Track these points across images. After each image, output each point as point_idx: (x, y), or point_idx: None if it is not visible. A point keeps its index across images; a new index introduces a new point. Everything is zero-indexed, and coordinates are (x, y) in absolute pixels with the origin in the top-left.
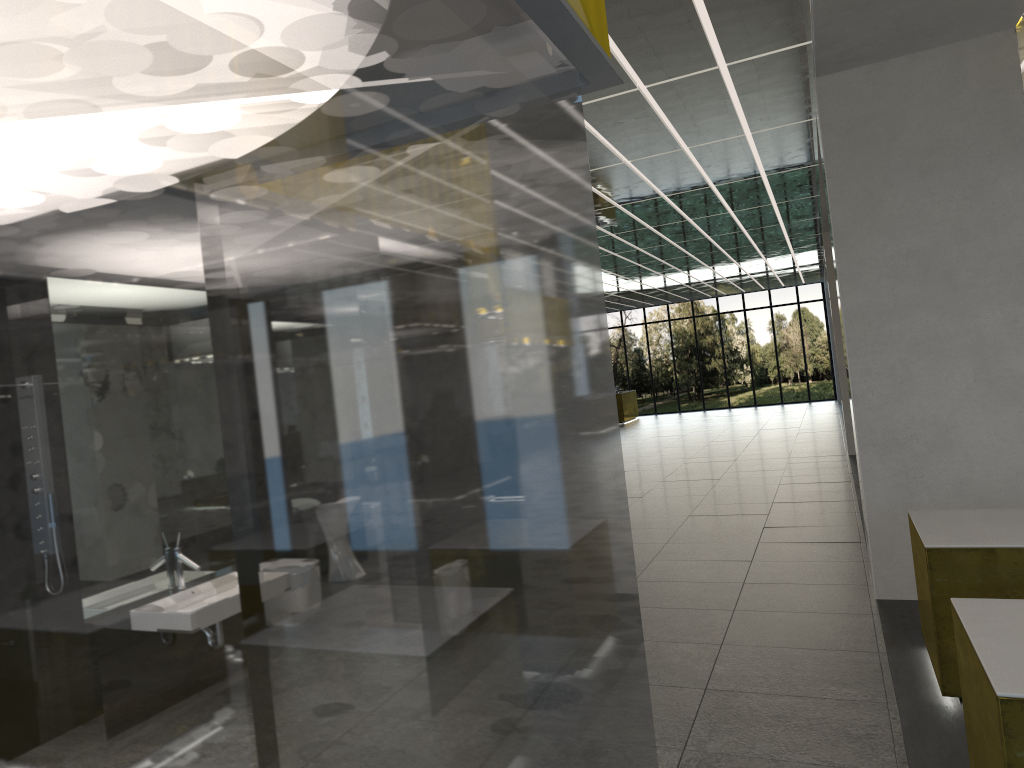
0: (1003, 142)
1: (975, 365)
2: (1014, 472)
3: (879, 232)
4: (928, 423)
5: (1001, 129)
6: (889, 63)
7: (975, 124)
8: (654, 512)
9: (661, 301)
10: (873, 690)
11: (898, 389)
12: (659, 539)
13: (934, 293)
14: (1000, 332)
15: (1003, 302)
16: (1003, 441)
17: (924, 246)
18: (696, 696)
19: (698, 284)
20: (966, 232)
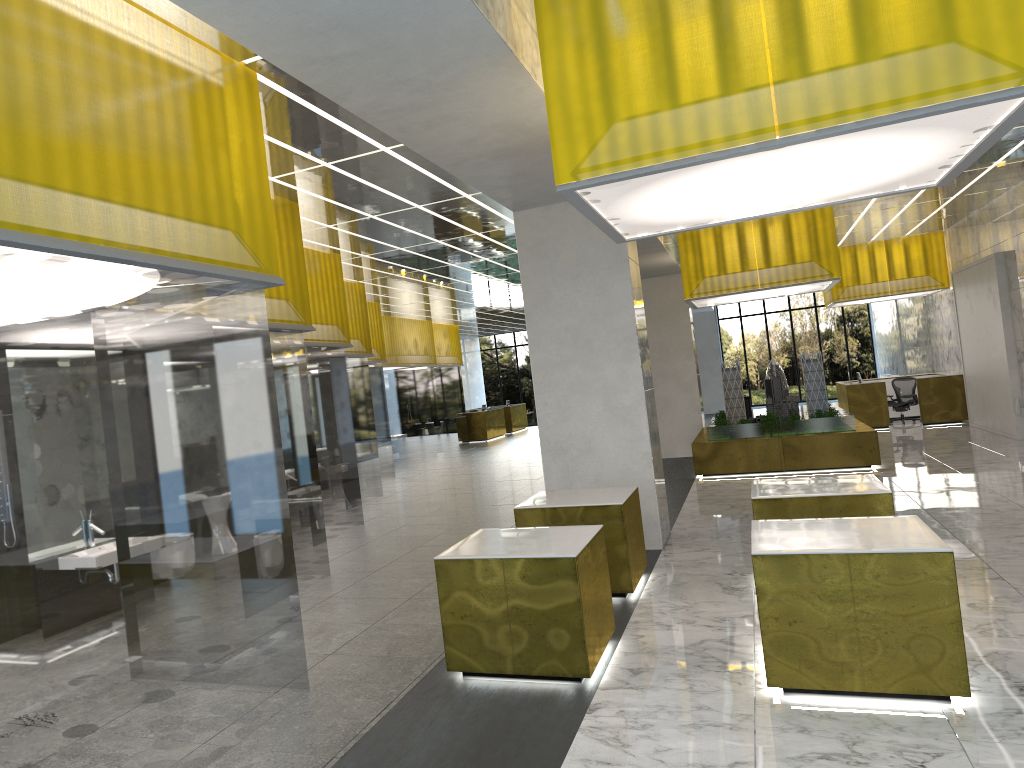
0: (615, 261)
1: (603, 400)
2: (625, 467)
3: (550, 314)
4: (579, 437)
5: (614, 253)
6: (554, 206)
7: (600, 248)
8: (470, 503)
9: None
10: None
11: (563, 415)
12: (457, 521)
13: (581, 354)
14: (616, 379)
15: (617, 361)
16: (619, 448)
17: (575, 324)
18: (402, 601)
19: None
20: (597, 316)
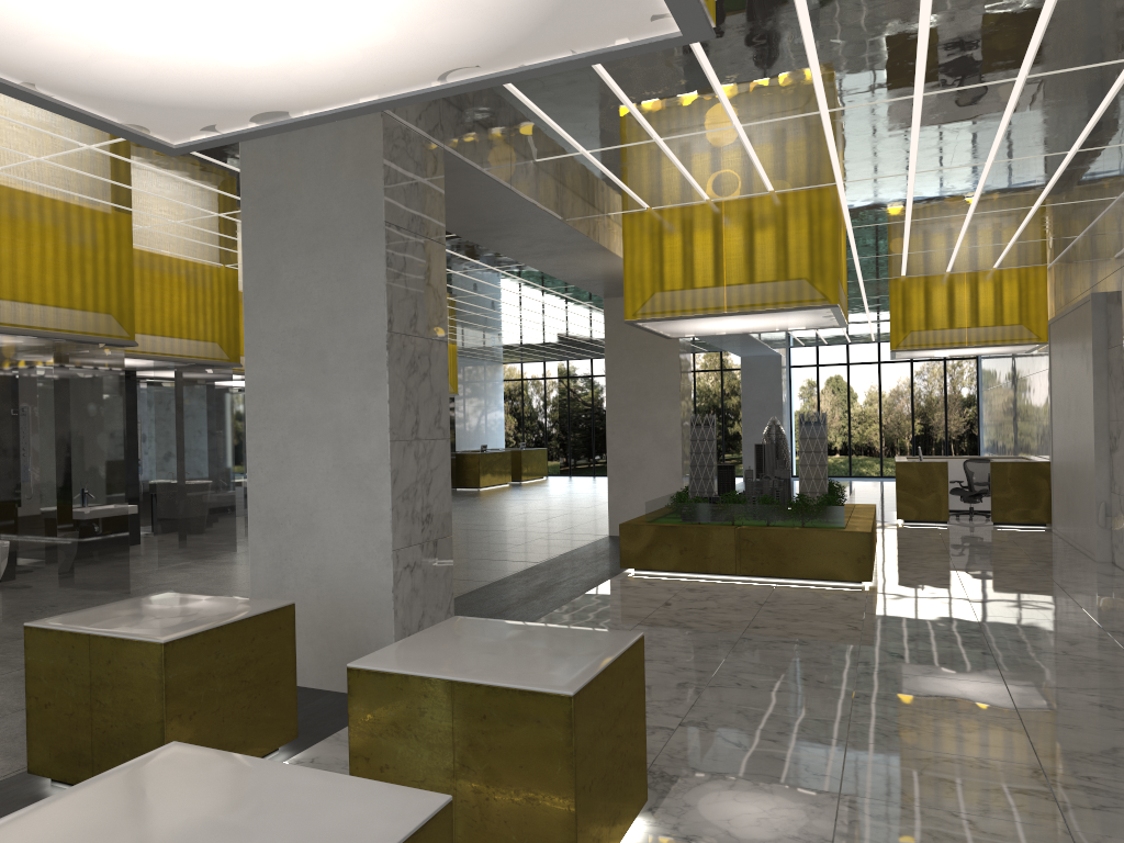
0: (367, 227)
1: (335, 450)
2: (355, 562)
3: (276, 306)
4: (299, 505)
5: (366, 213)
6: (292, 135)
7: (349, 206)
8: None
9: (579, 355)
10: (24, 763)
11: (280, 468)
12: None
13: (310, 374)
14: (353, 419)
15: (358, 389)
16: (349, 530)
17: (306, 325)
18: None
19: (593, 340)
20: (336, 315)
